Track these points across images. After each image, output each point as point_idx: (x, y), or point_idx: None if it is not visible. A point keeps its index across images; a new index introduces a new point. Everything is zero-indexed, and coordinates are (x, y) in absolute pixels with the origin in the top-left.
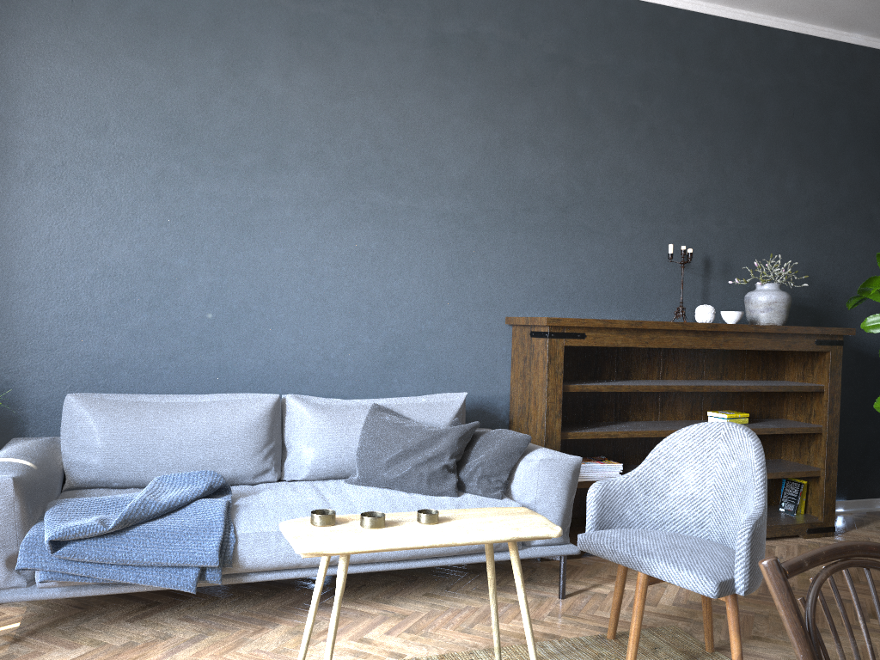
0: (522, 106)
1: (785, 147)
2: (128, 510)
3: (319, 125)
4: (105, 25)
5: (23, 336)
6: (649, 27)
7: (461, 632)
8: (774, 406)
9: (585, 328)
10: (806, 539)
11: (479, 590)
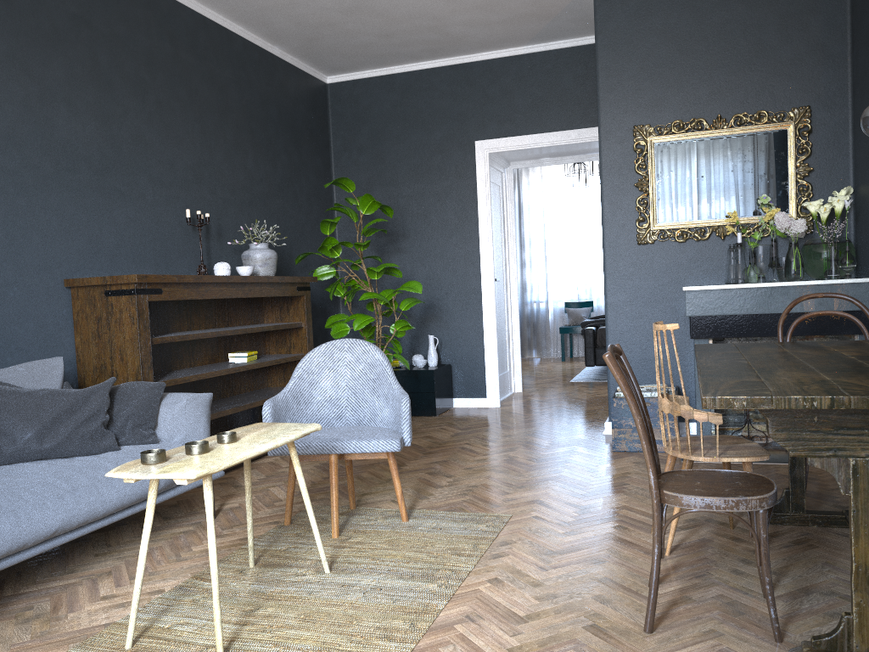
0: (54, 62)
1: (245, 132)
2: None
3: None
4: None
5: None
6: (147, 6)
7: (180, 561)
8: (261, 344)
9: (162, 284)
10: None
11: (139, 537)
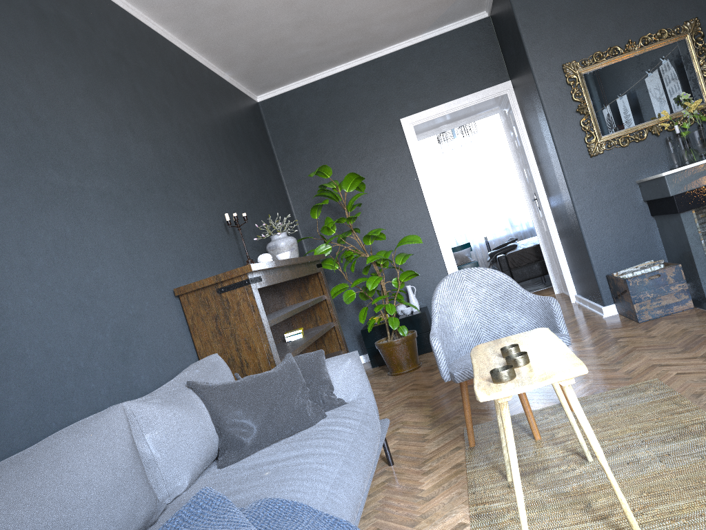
0: (114, 94)
1: (230, 145)
2: None
3: None
4: None
5: None
6: (151, 43)
7: (431, 500)
8: (290, 325)
9: (259, 272)
10: None
11: None
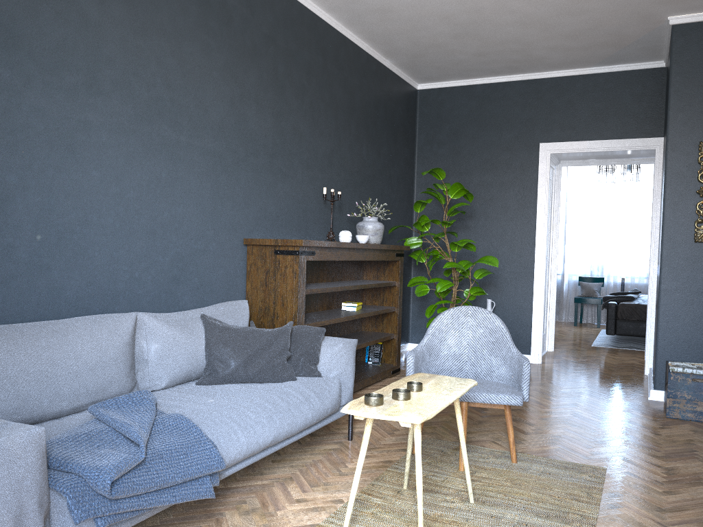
0: (251, 71)
1: (362, 127)
2: (141, 437)
3: (126, 57)
4: None
5: None
6: (310, 28)
7: (342, 476)
8: (360, 296)
9: (315, 247)
10: (391, 378)
11: (299, 449)
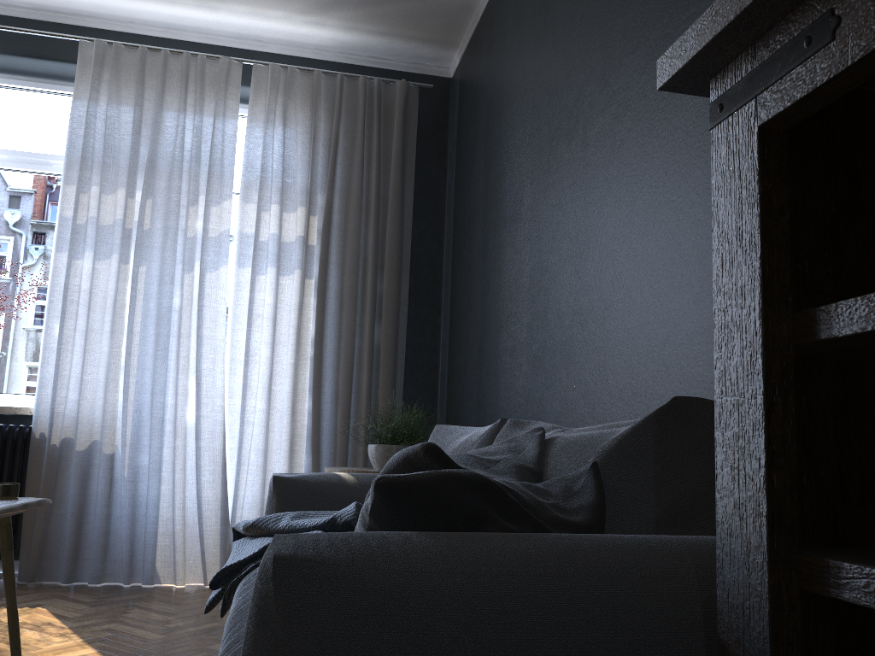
0: None
1: None
2: (263, 517)
3: None
4: (529, 36)
5: (499, 377)
6: None
7: None
8: None
9: None
10: None
11: None
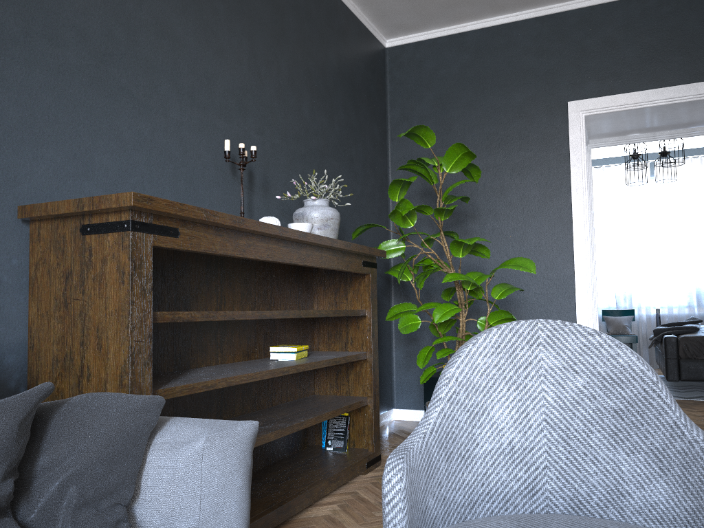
0: None
1: (301, 70)
2: None
3: None
4: None
5: None
6: None
7: None
8: (308, 337)
9: (179, 221)
10: (367, 474)
11: None
